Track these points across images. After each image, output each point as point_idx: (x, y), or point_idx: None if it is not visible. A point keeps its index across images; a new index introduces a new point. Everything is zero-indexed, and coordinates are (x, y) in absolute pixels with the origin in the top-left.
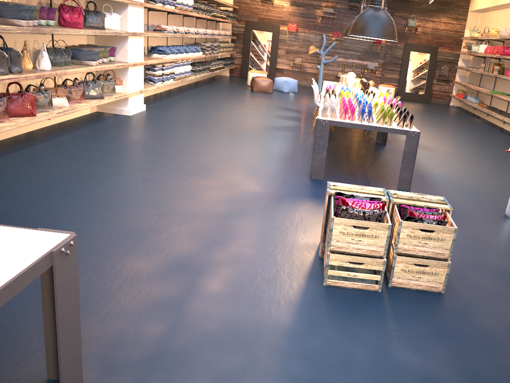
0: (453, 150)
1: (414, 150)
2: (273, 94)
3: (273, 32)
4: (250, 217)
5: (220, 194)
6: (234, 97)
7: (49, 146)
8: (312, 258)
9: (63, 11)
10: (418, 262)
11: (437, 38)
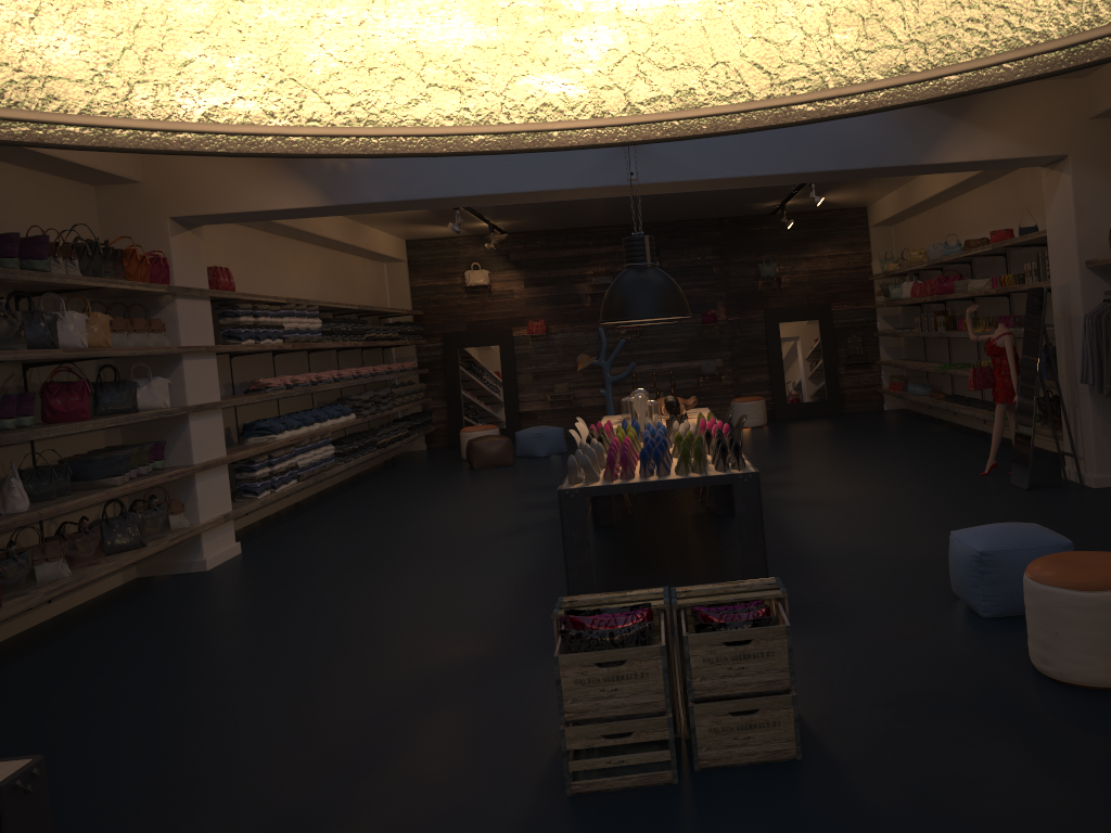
0: (873, 496)
1: (756, 509)
2: (516, 465)
3: (501, 343)
4: (438, 706)
5: (382, 678)
6: (433, 488)
7: (32, 665)
8: (551, 753)
9: (51, 395)
10: (736, 707)
11: (824, 288)
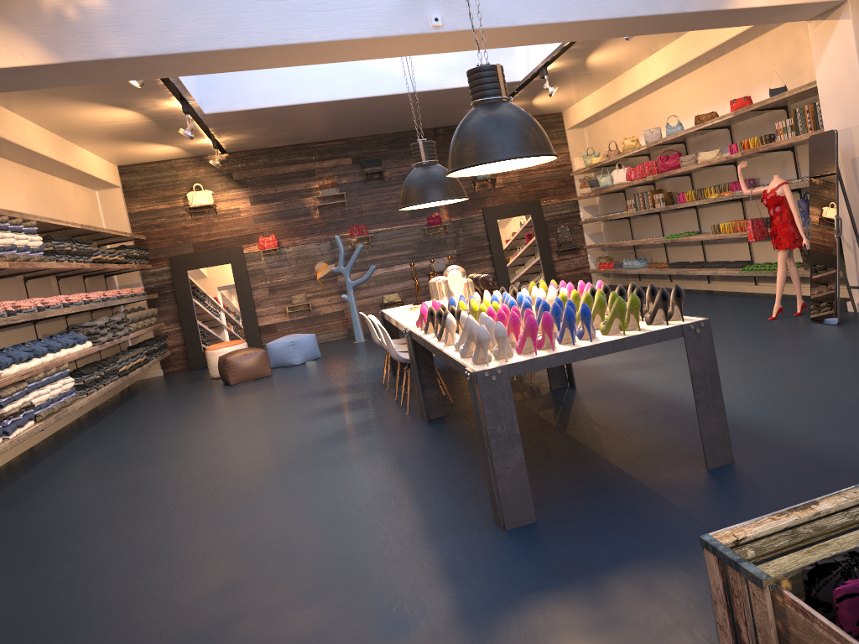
0: None
1: (711, 365)
2: (276, 375)
3: (233, 261)
4: None
5: None
6: (196, 410)
7: None
8: None
9: None
10: None
11: (533, 186)
